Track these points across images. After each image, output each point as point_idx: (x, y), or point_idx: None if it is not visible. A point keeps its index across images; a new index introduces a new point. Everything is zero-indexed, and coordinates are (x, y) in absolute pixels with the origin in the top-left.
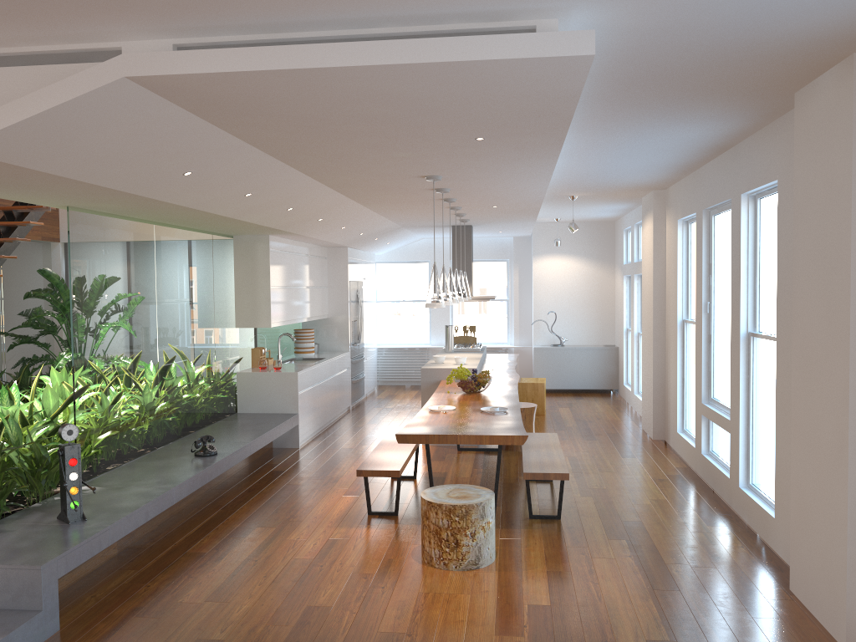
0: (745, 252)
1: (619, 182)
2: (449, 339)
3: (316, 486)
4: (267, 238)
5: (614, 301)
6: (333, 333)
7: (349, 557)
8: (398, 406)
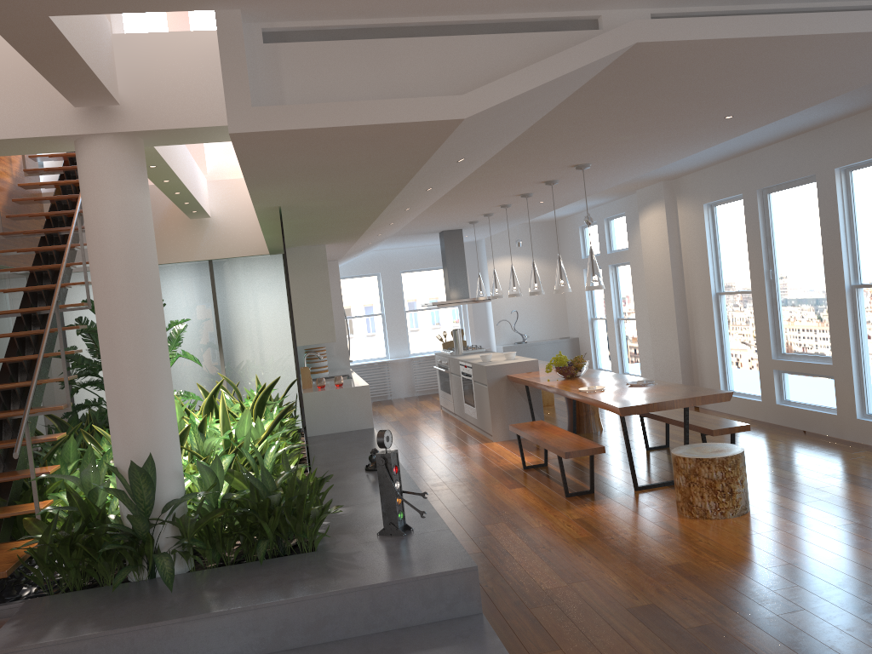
0: (842, 217)
1: (655, 173)
2: (459, 342)
3: (466, 487)
4: (324, 248)
5: (565, 295)
6: (331, 351)
7: (622, 528)
8: (400, 419)
